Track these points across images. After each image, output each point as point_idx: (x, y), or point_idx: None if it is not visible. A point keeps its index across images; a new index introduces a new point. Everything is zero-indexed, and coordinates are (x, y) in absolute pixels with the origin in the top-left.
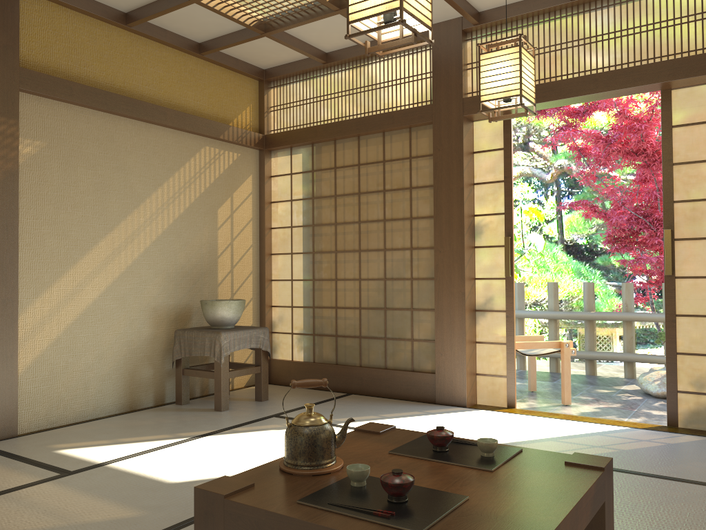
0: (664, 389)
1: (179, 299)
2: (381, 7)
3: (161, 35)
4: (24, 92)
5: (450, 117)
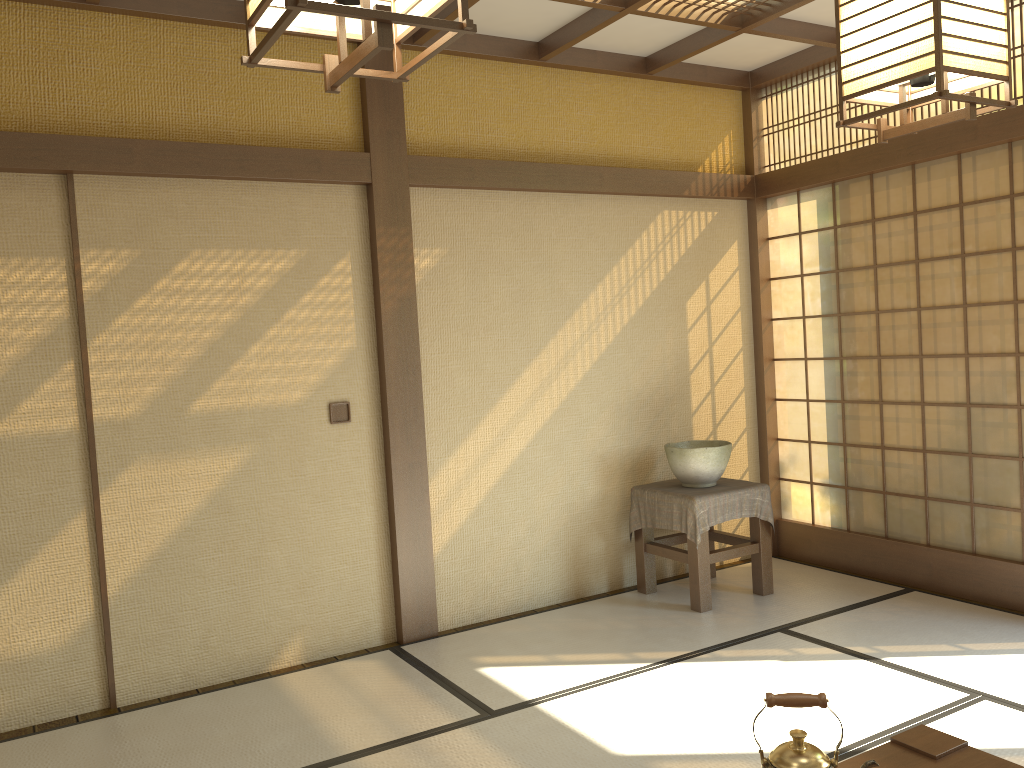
0: None
1: (636, 440)
2: (900, 69)
3: (589, 61)
4: (415, 186)
5: None
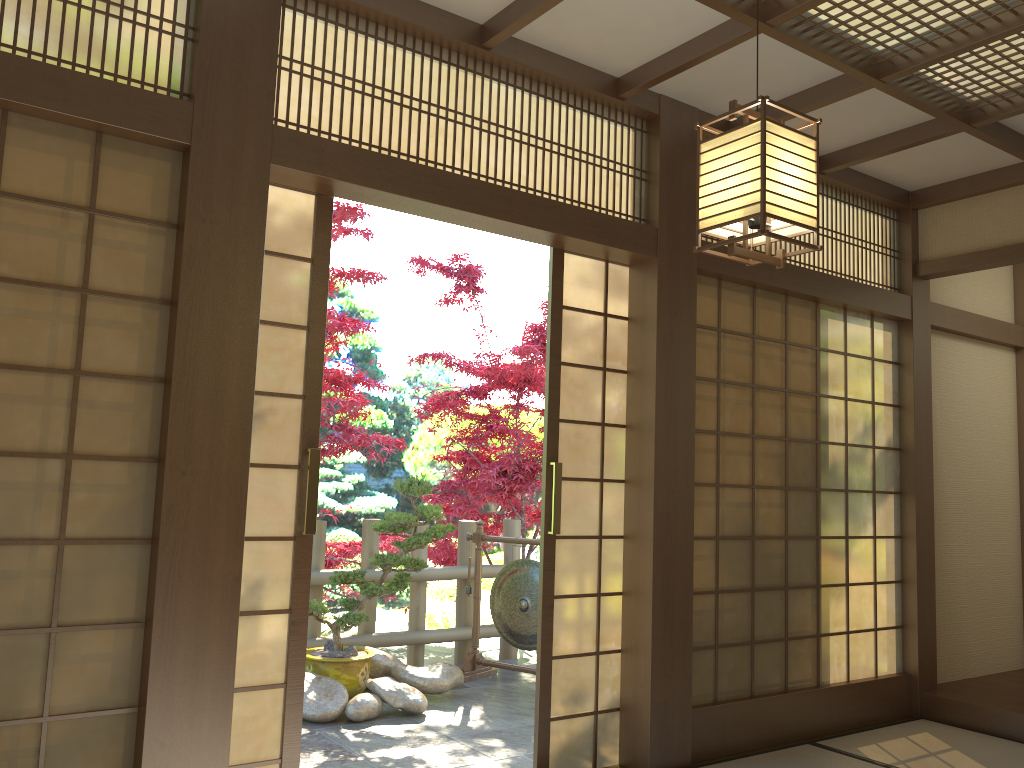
0: (334, 706)
1: None
2: None
3: None
4: None
5: (240, 155)
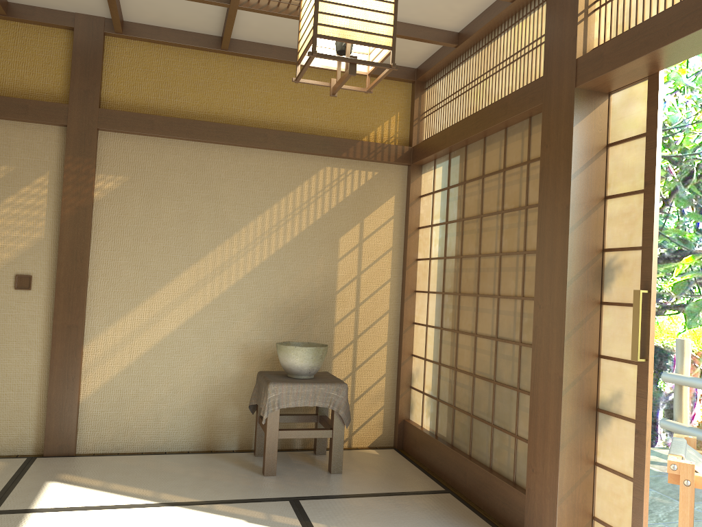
0: None
1: (279, 337)
2: None
3: (265, 52)
4: (108, 131)
5: (560, 93)
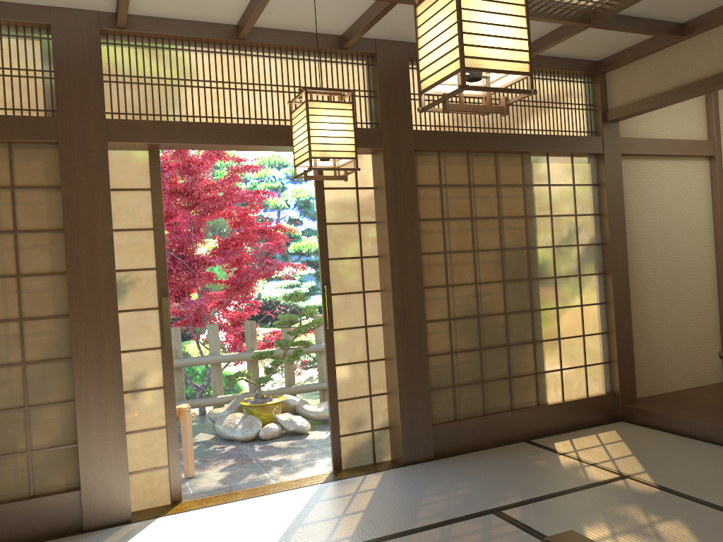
0: (252, 432)
1: None
2: (506, 65)
3: None
4: None
5: (88, 141)
